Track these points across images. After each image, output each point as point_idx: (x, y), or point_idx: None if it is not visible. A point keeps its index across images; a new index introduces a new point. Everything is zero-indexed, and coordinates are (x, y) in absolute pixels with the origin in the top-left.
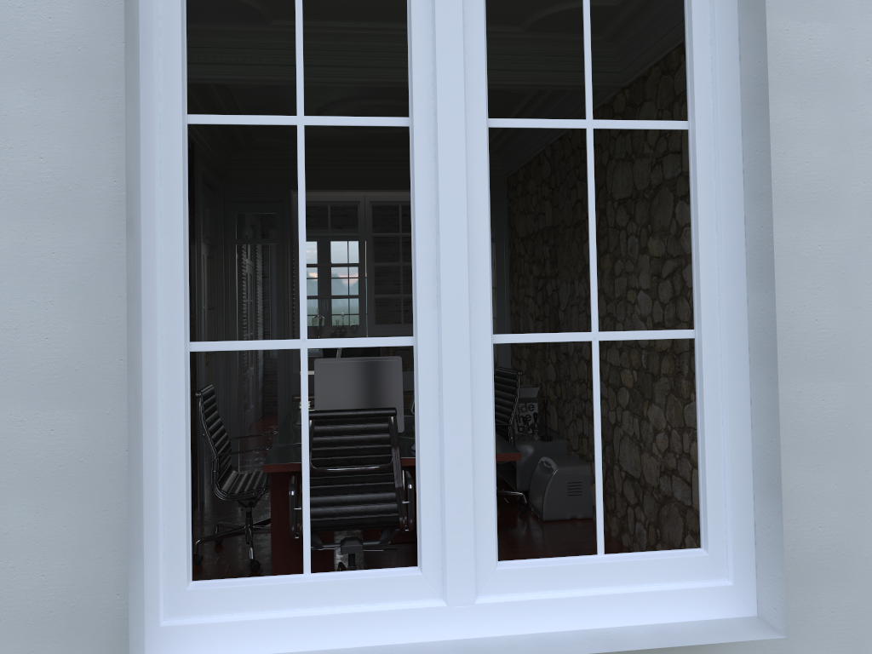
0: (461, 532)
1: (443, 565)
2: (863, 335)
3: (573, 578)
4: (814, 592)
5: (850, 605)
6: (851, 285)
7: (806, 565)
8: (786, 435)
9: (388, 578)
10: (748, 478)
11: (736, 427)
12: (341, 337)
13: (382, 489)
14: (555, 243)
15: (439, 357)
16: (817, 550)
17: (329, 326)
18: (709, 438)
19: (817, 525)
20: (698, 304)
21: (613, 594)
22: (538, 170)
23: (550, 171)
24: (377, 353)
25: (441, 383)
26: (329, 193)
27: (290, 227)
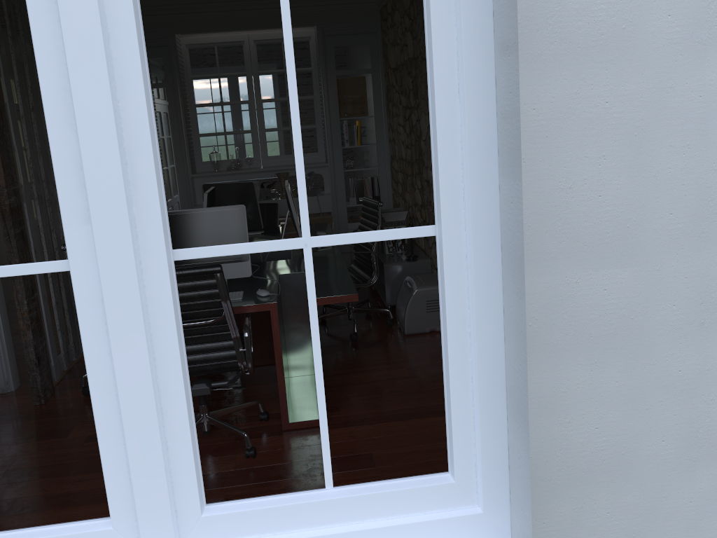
0: (151, 483)
1: (136, 517)
2: (658, 210)
3: (295, 518)
4: (588, 494)
5: (628, 504)
6: (646, 150)
7: (580, 469)
8: (559, 332)
9: (73, 536)
10: (500, 397)
11: (485, 342)
12: (235, 170)
13: (220, 338)
14: (416, 75)
15: (100, 285)
16: (592, 452)
17: (226, 160)
18: (454, 355)
19: (594, 427)
20: (438, 194)
21: (341, 533)
22: (401, 1)
23: (410, 2)
24: (252, 190)
25: (106, 317)
26: (214, 35)
27: (178, 71)
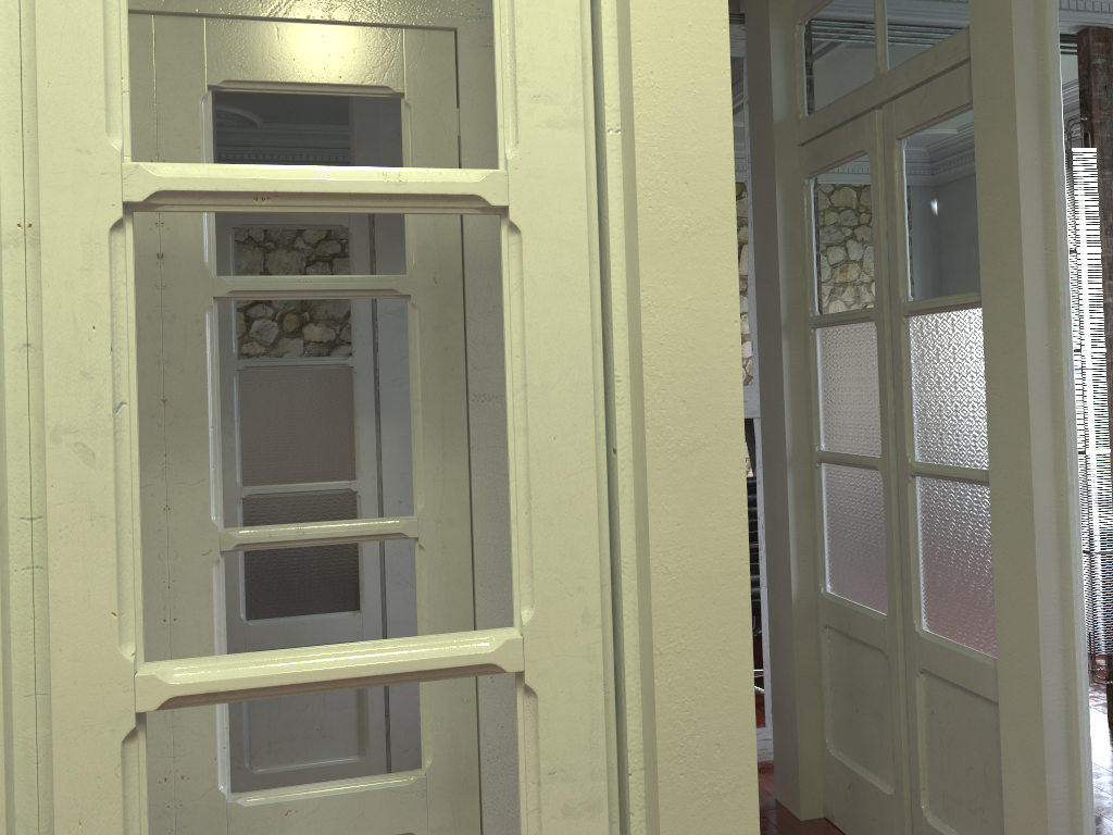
0: None
1: None
2: None
3: None
4: None
5: None
6: None
7: None
8: None
9: None
10: None
11: None
12: None
13: None
14: None
15: None
16: None
17: None
18: None
19: None
20: None
21: None
22: None
23: None
24: None
25: None
26: None
27: None
